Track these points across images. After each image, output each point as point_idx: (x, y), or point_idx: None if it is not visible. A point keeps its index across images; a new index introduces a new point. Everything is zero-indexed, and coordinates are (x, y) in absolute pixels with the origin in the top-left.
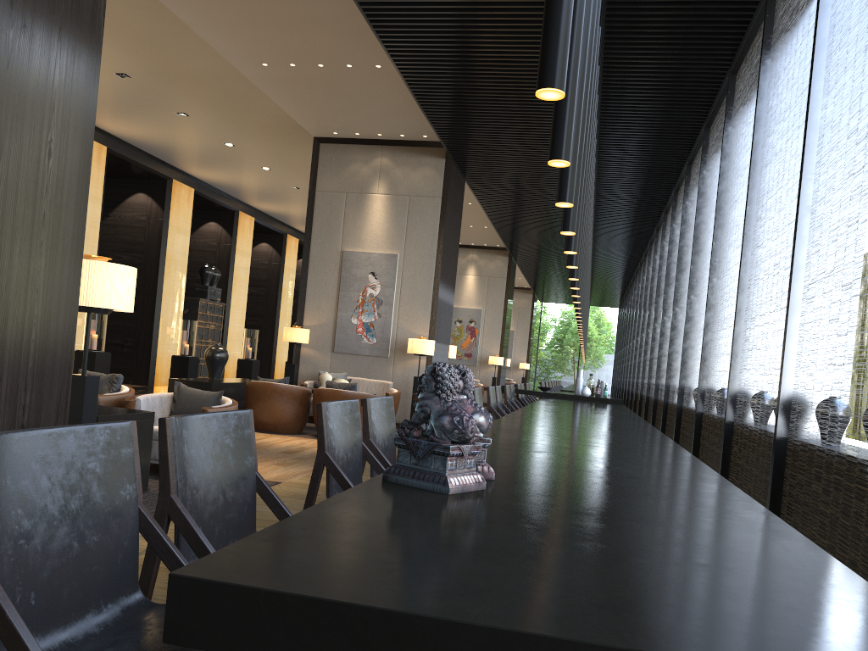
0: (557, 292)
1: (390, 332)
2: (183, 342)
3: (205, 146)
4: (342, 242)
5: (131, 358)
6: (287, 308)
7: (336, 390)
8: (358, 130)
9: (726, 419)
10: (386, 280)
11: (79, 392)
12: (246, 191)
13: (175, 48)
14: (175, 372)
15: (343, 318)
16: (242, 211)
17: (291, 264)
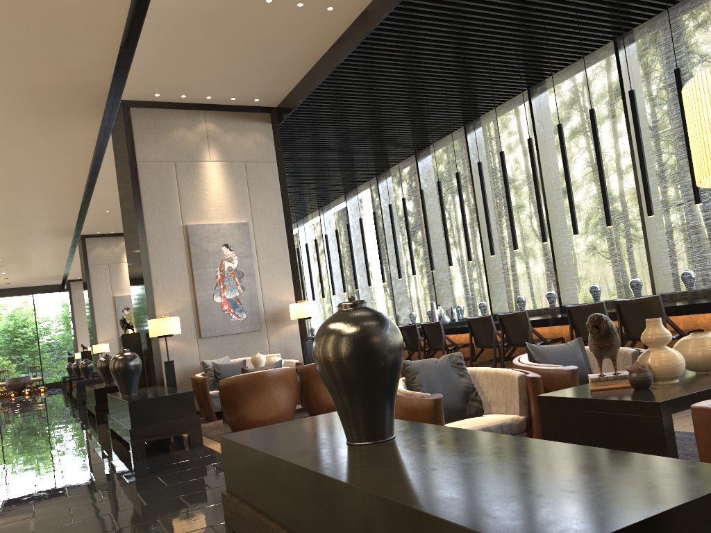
0: None
1: (258, 304)
2: None
3: None
4: (182, 216)
5: None
6: None
7: None
8: (189, 92)
9: None
10: (241, 250)
11: None
12: None
13: None
14: None
15: (204, 298)
16: None
17: None
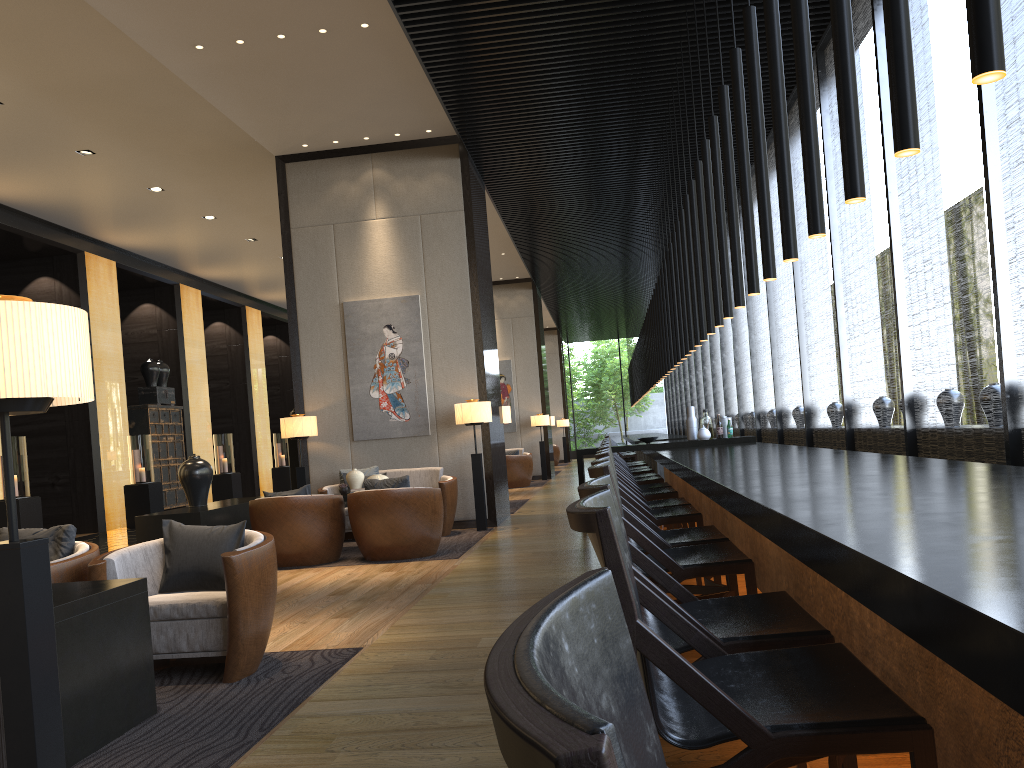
0: (587, 327)
1: (426, 401)
2: (136, 465)
3: (123, 196)
4: (339, 292)
5: (69, 500)
6: (262, 400)
7: (381, 490)
8: (336, 137)
9: (1009, 426)
10: (408, 332)
11: (10, 580)
12: (185, 256)
13: (63, 44)
14: (133, 507)
15: (359, 393)
16: (183, 283)
17: (256, 344)
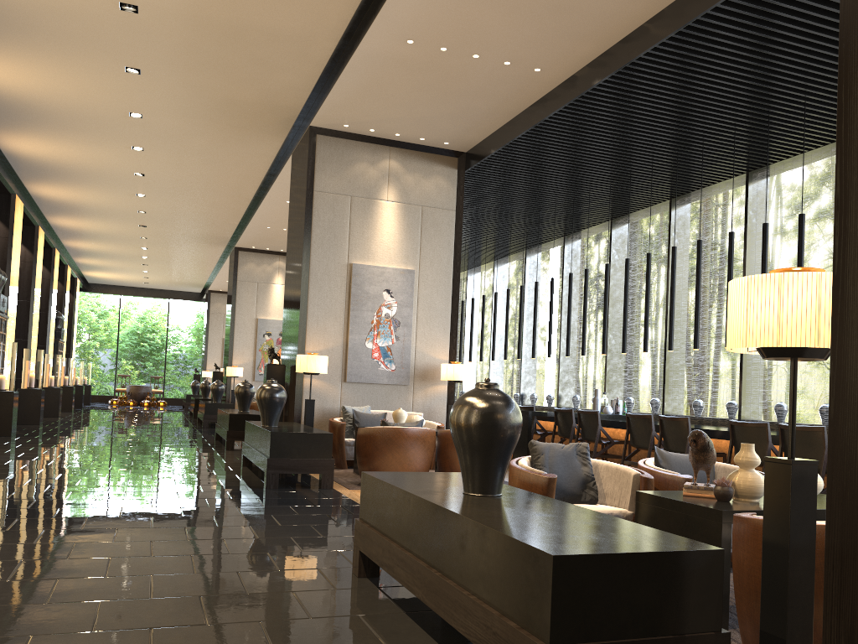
0: None
1: (410, 357)
2: (2, 372)
3: (93, 112)
4: (348, 254)
5: None
6: (36, 319)
7: None
8: (379, 127)
9: None
10: (402, 298)
11: None
12: (51, 171)
13: None
14: None
15: (356, 342)
16: (17, 194)
17: (40, 264)
